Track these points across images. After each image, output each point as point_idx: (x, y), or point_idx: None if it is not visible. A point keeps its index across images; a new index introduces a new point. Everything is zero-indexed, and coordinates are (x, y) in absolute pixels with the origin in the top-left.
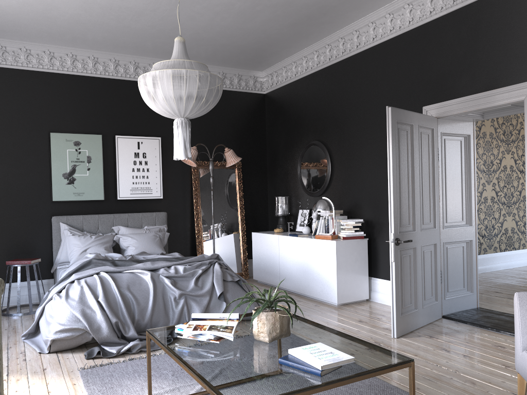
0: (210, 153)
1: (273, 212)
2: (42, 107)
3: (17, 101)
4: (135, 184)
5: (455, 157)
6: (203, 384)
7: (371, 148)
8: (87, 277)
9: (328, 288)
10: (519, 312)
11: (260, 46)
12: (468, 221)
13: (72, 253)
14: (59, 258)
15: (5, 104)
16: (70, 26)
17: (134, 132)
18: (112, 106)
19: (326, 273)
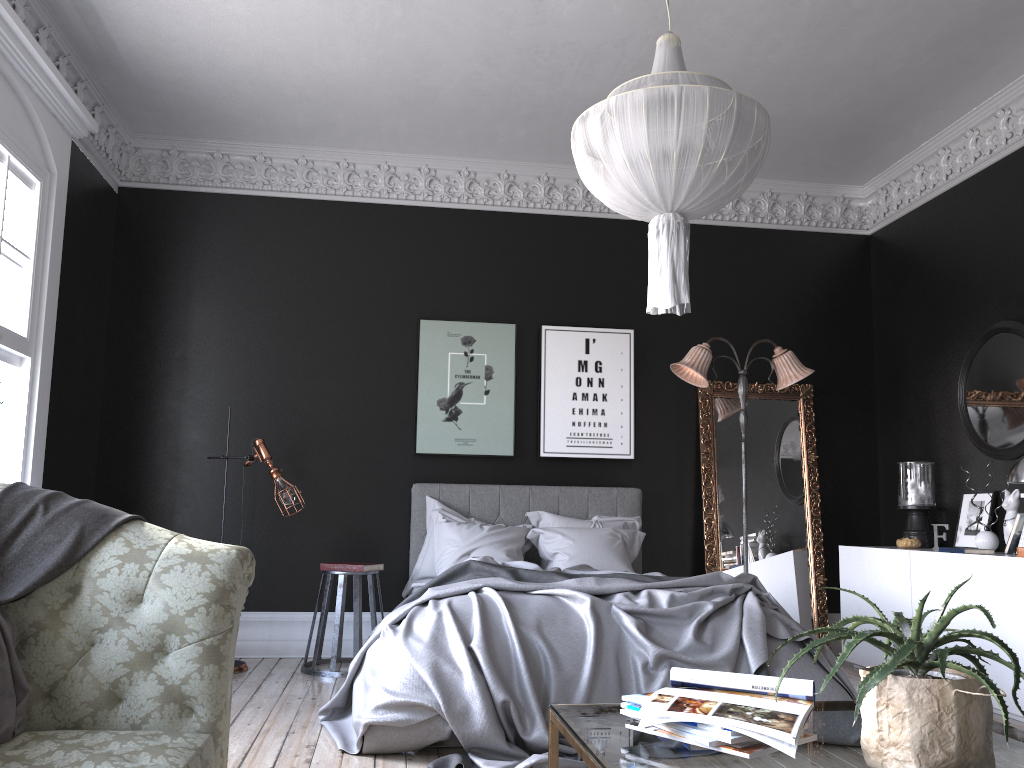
0: (741, 364)
1: (891, 503)
2: (410, 272)
3: (367, 262)
4: (576, 426)
5: None
6: None
7: None
8: (455, 596)
9: None
10: None
11: (860, 114)
12: None
13: (443, 557)
14: (419, 568)
15: (347, 267)
16: (463, 106)
17: (579, 319)
18: (538, 267)
19: None
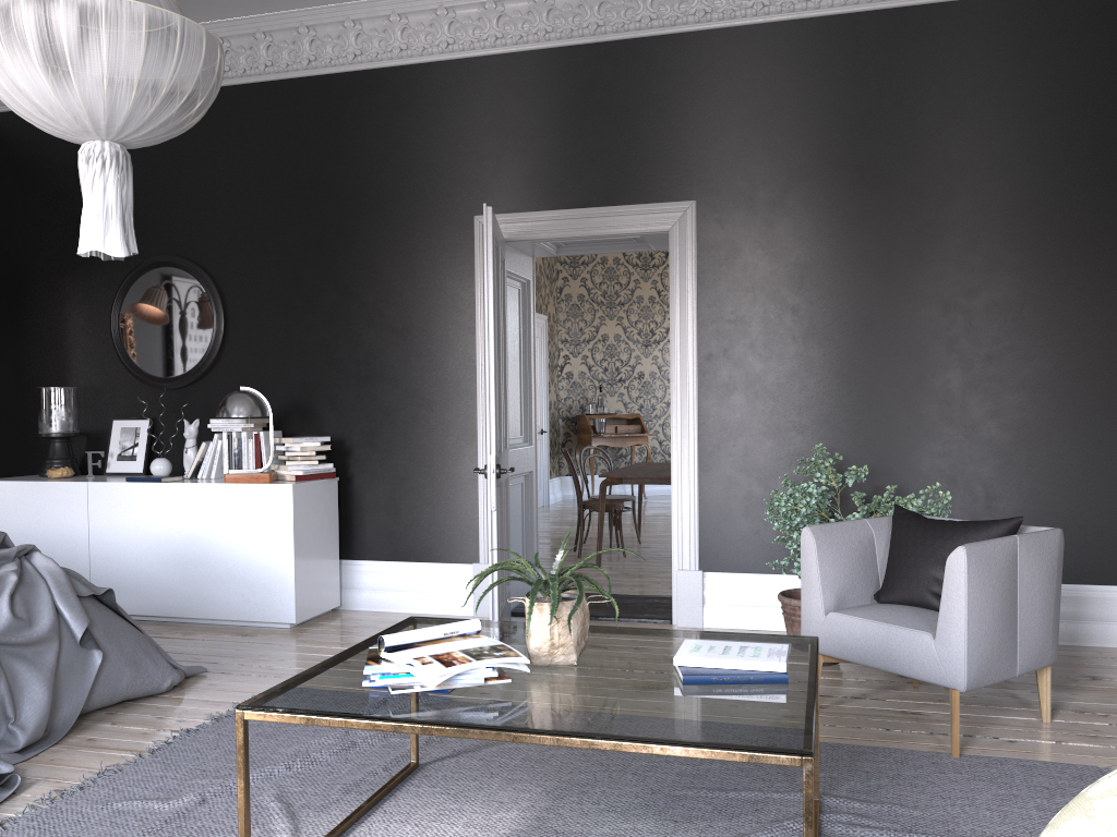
0: None
1: (7, 428)
2: None
3: None
4: None
5: (515, 319)
6: (654, 746)
7: (342, 287)
8: None
9: (266, 592)
10: (817, 557)
11: None
12: (528, 437)
13: None
14: None
15: None
16: None
17: None
18: None
19: (260, 559)
